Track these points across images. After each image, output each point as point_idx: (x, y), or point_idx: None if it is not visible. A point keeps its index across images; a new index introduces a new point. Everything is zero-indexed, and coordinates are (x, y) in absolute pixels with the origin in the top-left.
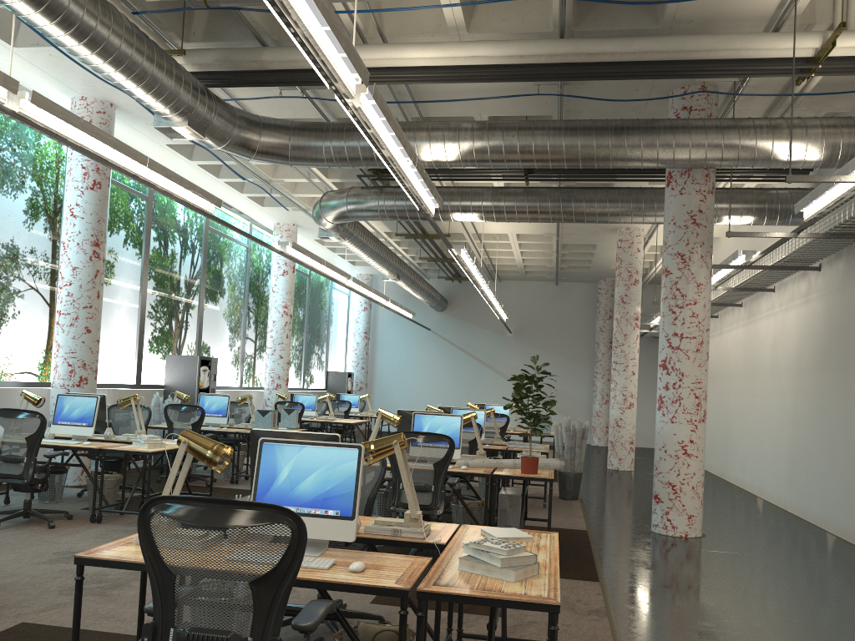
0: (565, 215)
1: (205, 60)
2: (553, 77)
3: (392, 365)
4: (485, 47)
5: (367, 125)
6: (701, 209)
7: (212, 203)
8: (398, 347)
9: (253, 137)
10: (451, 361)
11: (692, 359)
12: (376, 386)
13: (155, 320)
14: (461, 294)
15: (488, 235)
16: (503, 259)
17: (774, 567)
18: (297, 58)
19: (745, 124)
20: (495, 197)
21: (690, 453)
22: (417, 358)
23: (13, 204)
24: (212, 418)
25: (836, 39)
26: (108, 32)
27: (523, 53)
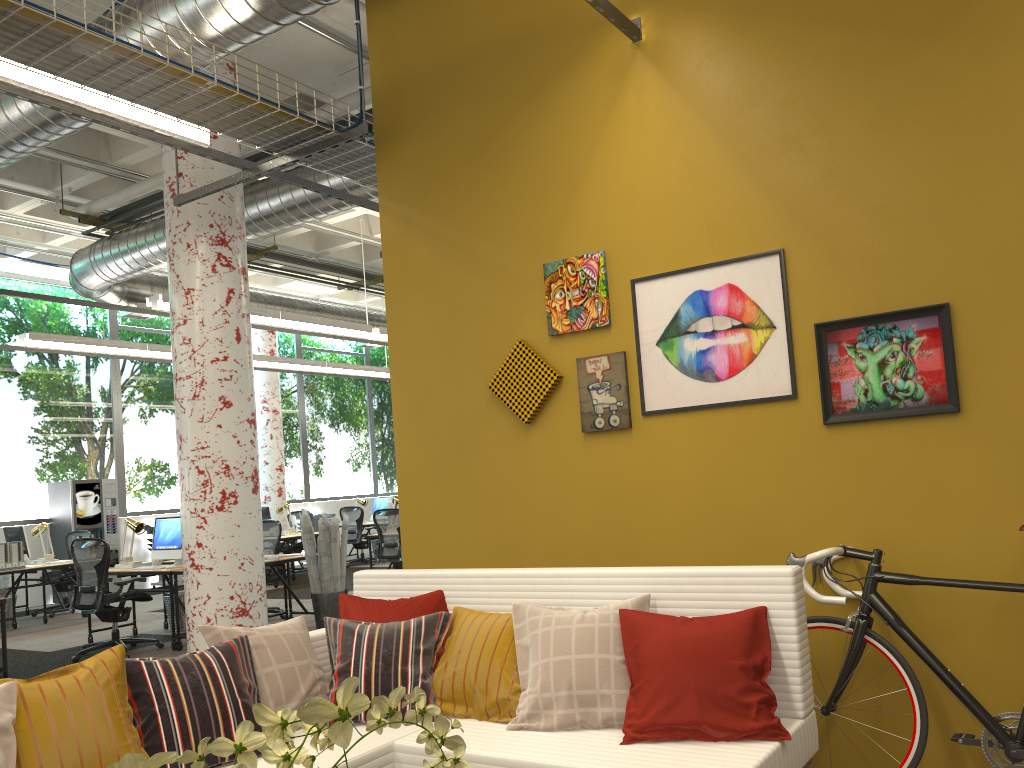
0: (258, 222)
1: None
2: None
3: None
4: None
5: None
6: (181, 170)
7: None
8: None
9: None
10: None
11: (189, 412)
12: None
13: (20, 445)
14: None
15: None
16: None
17: None
18: None
19: (100, 20)
20: None
21: (200, 564)
22: None
23: None
24: None
25: None
26: None
27: None
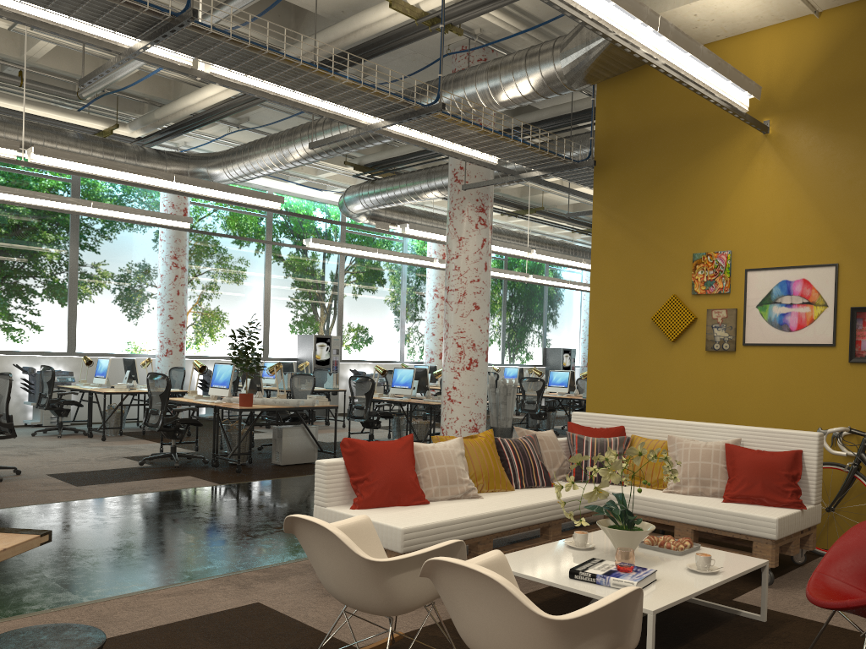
0: None
1: (137, 126)
2: None
3: None
4: None
5: (62, 169)
6: (462, 165)
7: (180, 221)
8: None
9: (182, 171)
10: None
11: (455, 310)
12: None
13: (283, 308)
14: None
15: None
16: None
17: None
18: (167, 112)
19: (436, 83)
20: (428, 176)
21: (454, 399)
22: None
23: (130, 237)
24: (268, 379)
25: (391, 0)
26: (3, 137)
27: None
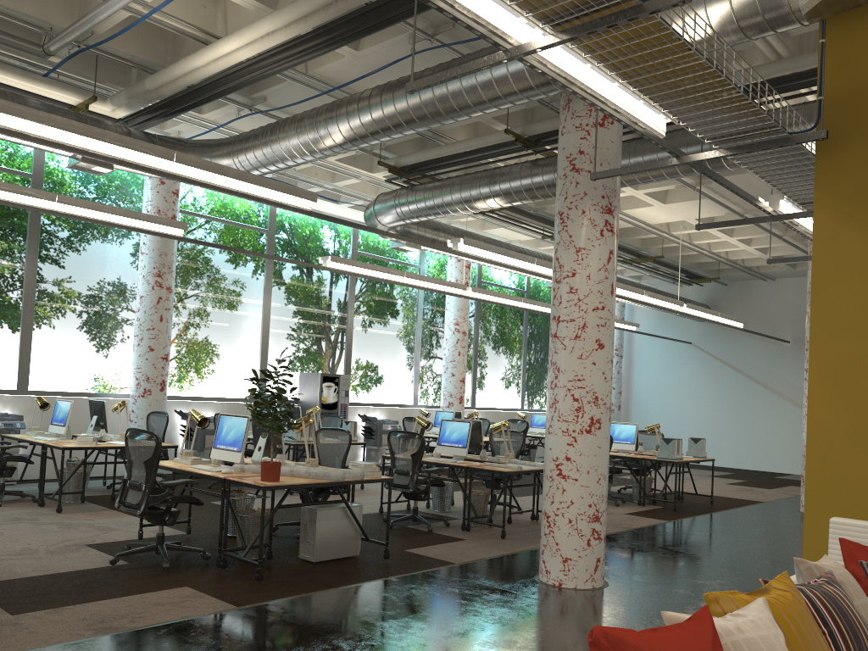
0: None
1: (121, 100)
2: (342, 32)
3: (649, 385)
4: (265, 22)
5: (14, 131)
6: (582, 149)
7: (171, 226)
8: (656, 364)
9: None
10: (715, 379)
11: (569, 349)
12: (633, 408)
13: (284, 340)
14: (726, 299)
15: (677, 225)
16: (742, 253)
17: (537, 633)
18: (163, 79)
19: None
20: (491, 179)
21: (567, 475)
22: (676, 376)
23: (103, 248)
24: None
25: None
26: None
27: (294, 16)
